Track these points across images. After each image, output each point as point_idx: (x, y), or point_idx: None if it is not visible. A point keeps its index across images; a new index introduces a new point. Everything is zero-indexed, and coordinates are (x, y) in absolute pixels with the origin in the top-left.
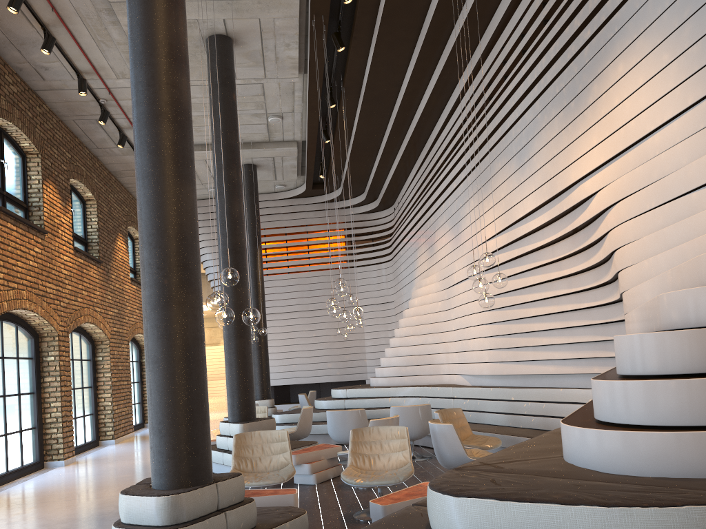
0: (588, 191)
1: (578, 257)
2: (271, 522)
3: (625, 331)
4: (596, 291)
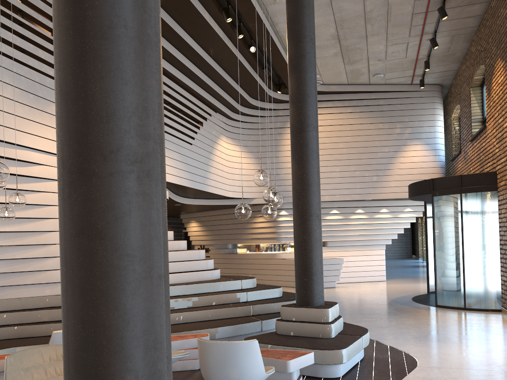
0: (36, 159)
1: None
2: (267, 333)
3: None
4: None
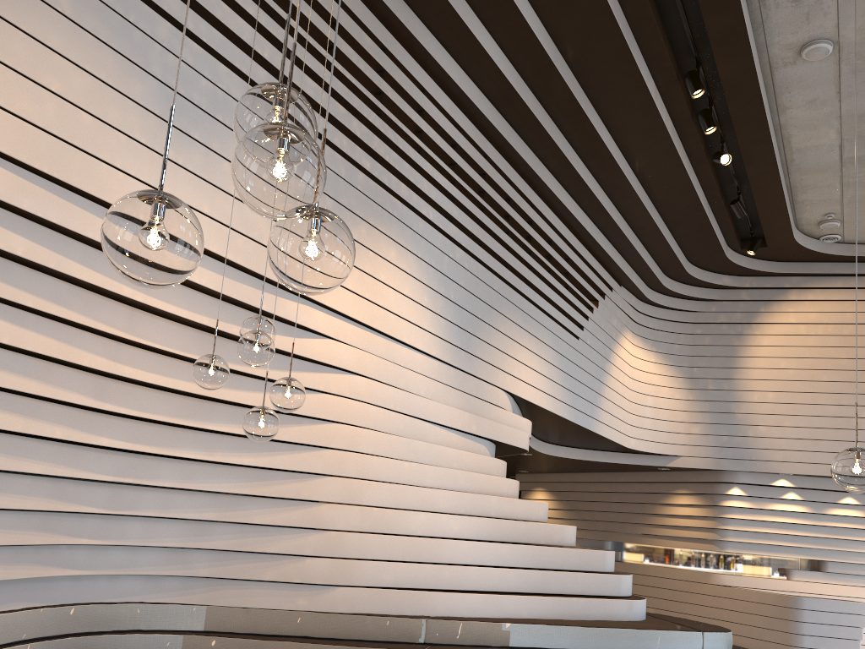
0: (319, 325)
1: (177, 364)
2: None
3: (139, 503)
4: (141, 425)
